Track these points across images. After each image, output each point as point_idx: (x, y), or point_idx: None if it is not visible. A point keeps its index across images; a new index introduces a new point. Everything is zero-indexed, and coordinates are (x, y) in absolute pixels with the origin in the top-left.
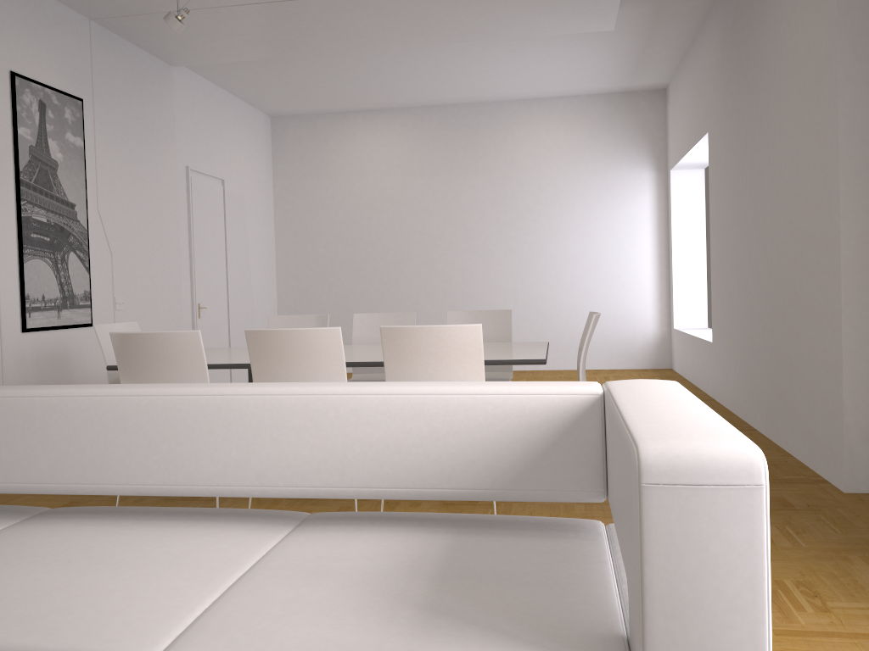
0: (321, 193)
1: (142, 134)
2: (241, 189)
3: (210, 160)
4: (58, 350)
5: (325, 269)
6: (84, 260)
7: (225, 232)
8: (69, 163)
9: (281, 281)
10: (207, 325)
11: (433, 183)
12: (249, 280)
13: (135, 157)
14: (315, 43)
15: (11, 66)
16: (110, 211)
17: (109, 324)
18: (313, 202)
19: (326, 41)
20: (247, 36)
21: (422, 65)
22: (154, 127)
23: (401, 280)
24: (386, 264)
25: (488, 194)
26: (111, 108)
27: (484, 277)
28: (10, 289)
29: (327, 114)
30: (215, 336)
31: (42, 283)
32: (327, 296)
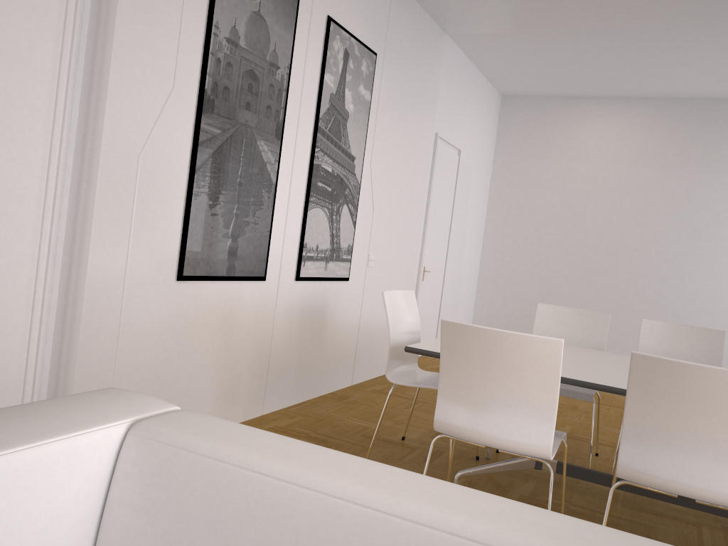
0: (539, 174)
1: (414, 96)
2: (470, 161)
3: (453, 130)
4: (319, 301)
5: (531, 248)
6: (353, 214)
7: (453, 201)
8: (357, 115)
9: (485, 253)
10: (427, 288)
11: (663, 177)
12: (462, 248)
13: (405, 117)
14: (609, 15)
15: (329, 11)
16: (379, 168)
17: (392, 290)
18: (530, 181)
19: (623, 12)
20: (540, 3)
21: (698, 51)
22: (423, 91)
23: (611, 271)
24: (597, 252)
25: (726, 196)
26: (395, 67)
27: (706, 283)
28: (293, 235)
29: (560, 97)
30: (430, 300)
31: (318, 233)
32: (529, 274)
